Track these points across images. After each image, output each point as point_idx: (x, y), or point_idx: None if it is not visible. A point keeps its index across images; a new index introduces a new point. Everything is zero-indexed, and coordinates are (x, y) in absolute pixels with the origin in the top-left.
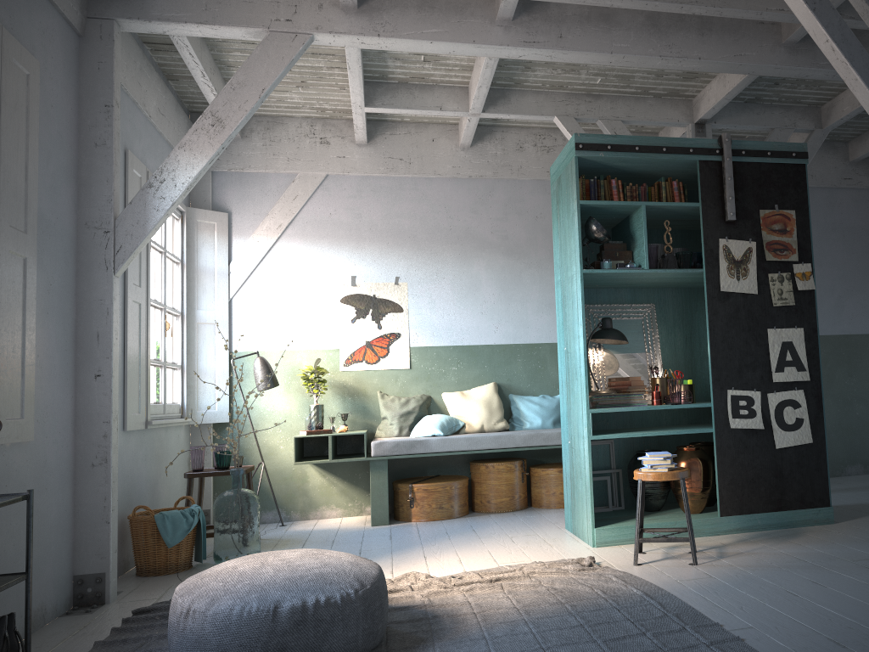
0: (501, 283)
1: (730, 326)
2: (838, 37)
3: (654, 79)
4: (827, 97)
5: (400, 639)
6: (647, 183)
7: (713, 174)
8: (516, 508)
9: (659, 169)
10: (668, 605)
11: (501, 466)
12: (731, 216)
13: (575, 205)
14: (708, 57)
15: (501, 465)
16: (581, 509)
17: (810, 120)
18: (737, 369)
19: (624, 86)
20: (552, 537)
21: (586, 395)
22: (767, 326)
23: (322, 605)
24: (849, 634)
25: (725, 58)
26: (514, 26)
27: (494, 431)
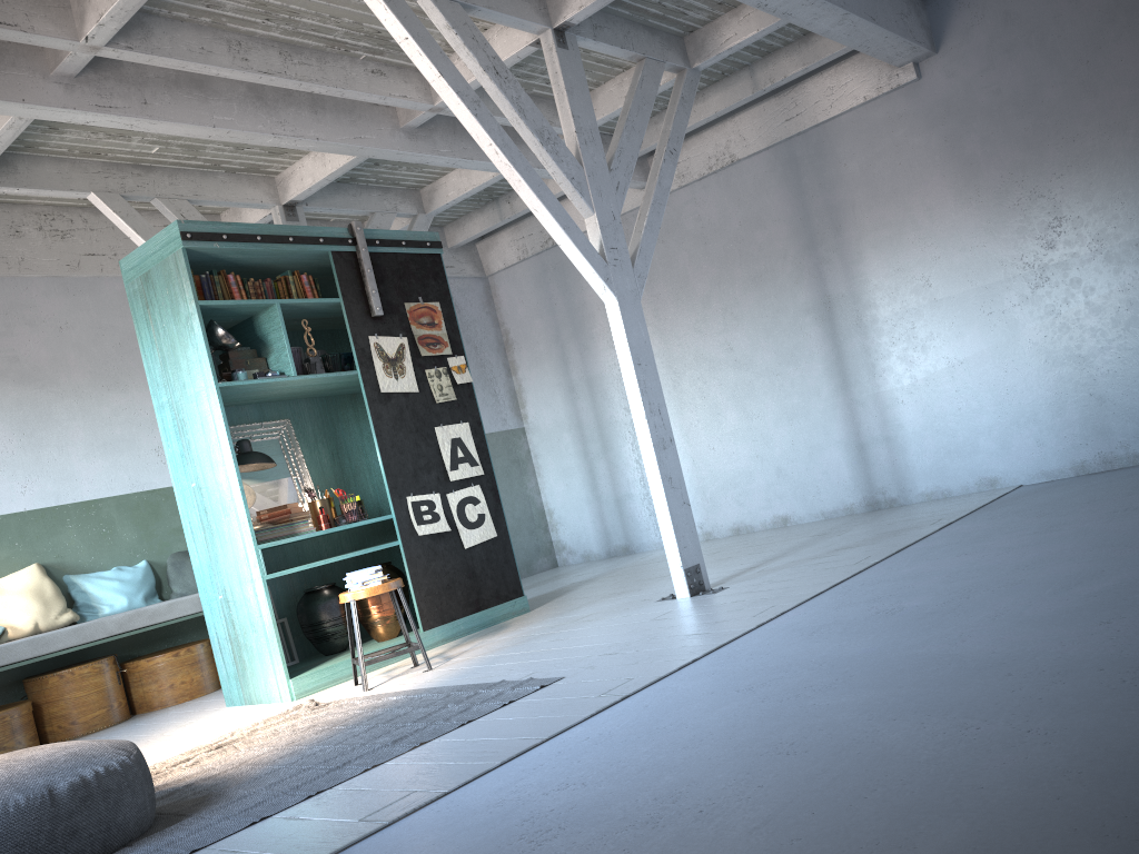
0: (21, 424)
1: (397, 429)
2: (500, 142)
3: (232, 152)
4: (429, 180)
5: (175, 807)
6: (258, 278)
7: (350, 266)
8: (119, 719)
9: (281, 261)
10: (442, 691)
11: (87, 669)
12: (378, 311)
13: (193, 307)
14: (327, 138)
15: (86, 668)
16: (261, 667)
17: (411, 204)
18: (412, 474)
19: (189, 157)
20: (222, 715)
21: (251, 529)
22: (434, 424)
23: (105, 775)
24: (613, 648)
25: (345, 140)
26: (79, 85)
27: (57, 628)
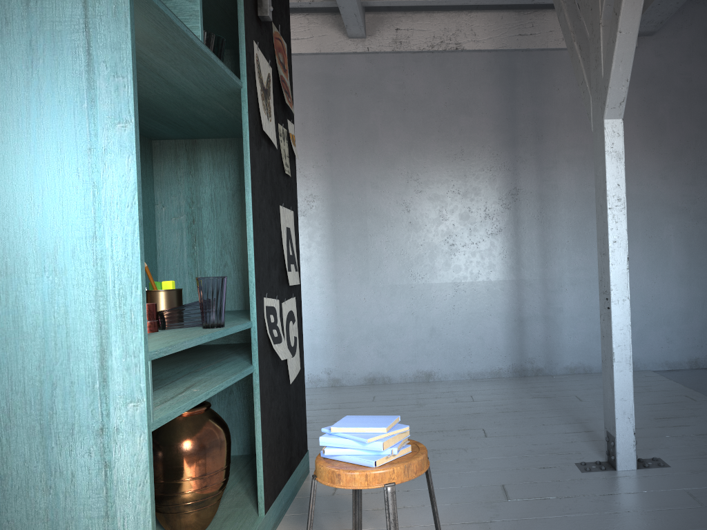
0: None
1: (263, 192)
2: None
3: None
4: None
5: None
6: None
7: None
8: None
9: None
10: None
11: None
12: (270, 11)
13: None
14: None
15: None
16: None
17: None
18: (268, 264)
19: None
20: None
21: (144, 313)
22: (280, 201)
23: None
24: None
25: None
26: None
27: None
